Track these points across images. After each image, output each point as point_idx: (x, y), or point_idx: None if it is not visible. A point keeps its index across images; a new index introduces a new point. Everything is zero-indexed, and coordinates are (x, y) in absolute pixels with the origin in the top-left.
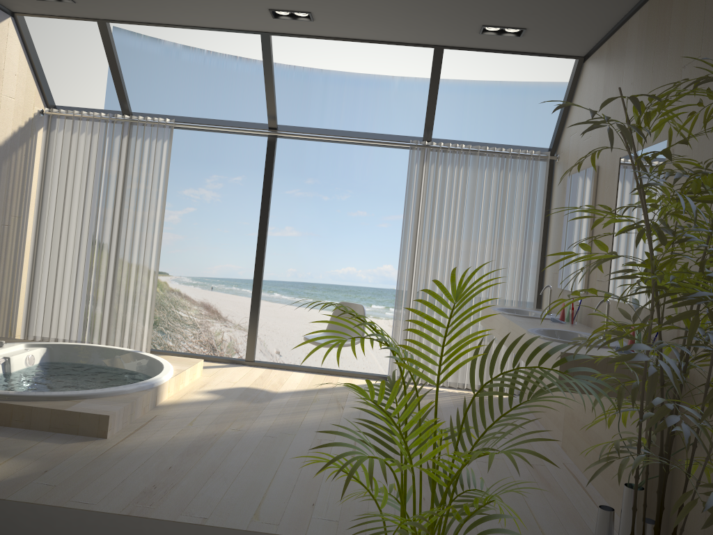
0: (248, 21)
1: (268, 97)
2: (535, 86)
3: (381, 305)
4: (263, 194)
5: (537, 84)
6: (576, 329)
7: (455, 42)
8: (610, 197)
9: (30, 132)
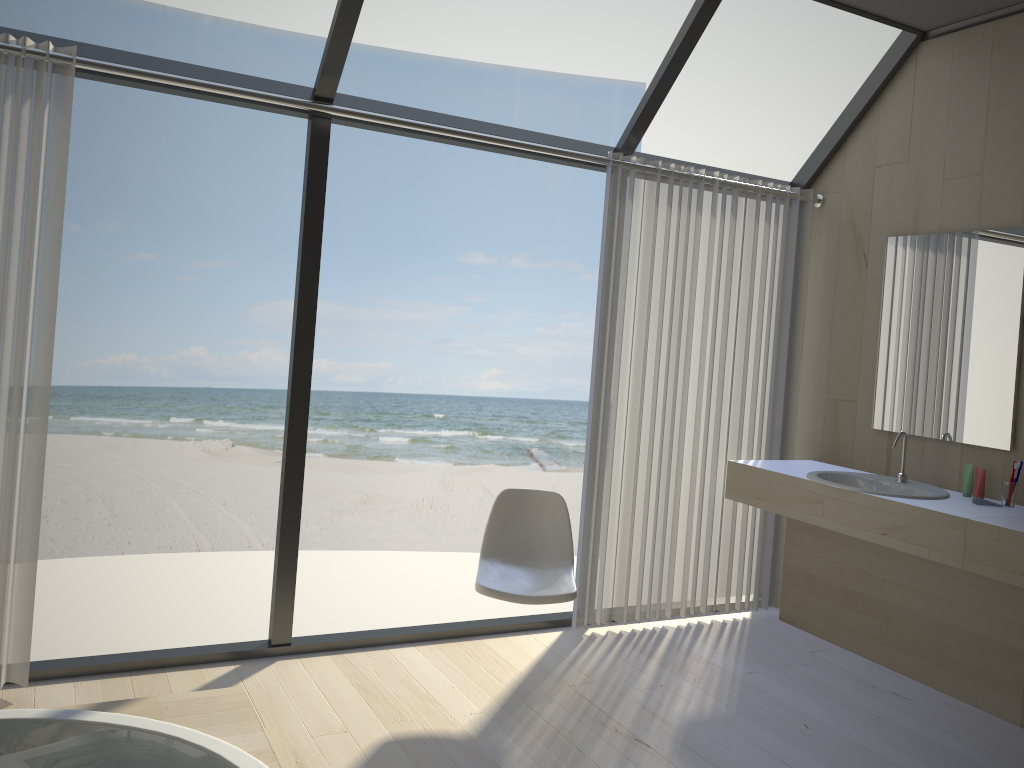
0: None
1: (341, 24)
2: (435, 62)
3: (187, 417)
4: (304, 253)
5: (439, 60)
6: None
7: None
8: None
9: None
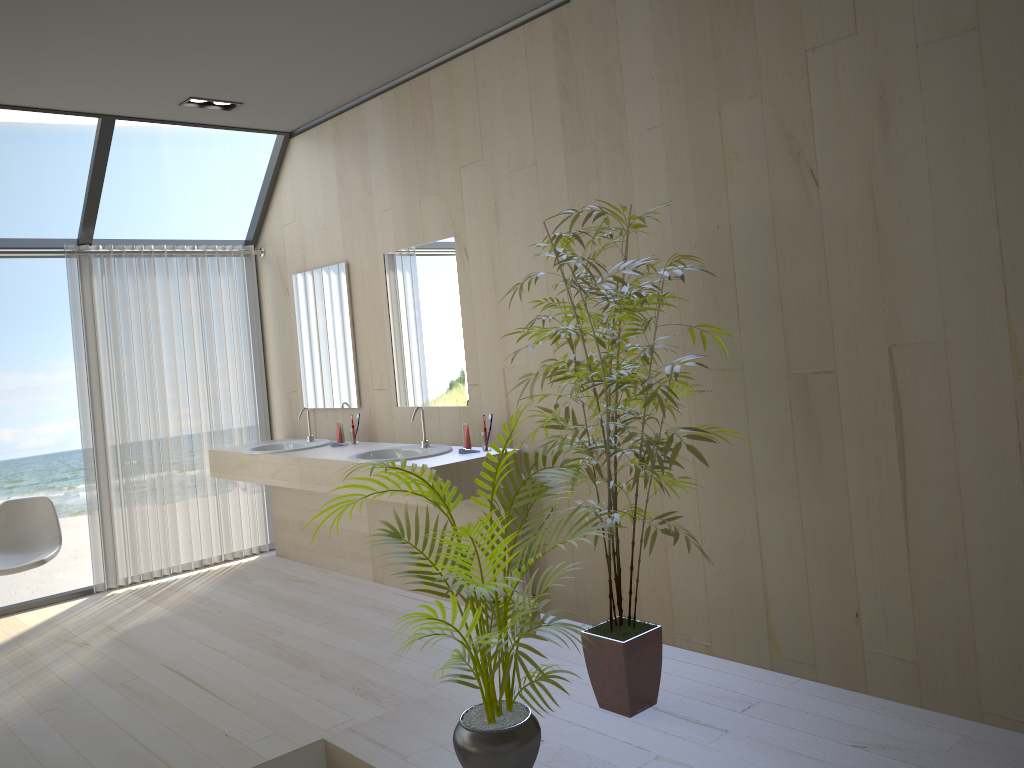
0: None
1: None
2: (77, 130)
3: None
4: None
5: (81, 128)
6: (372, 446)
7: (138, 112)
8: (378, 297)
9: None
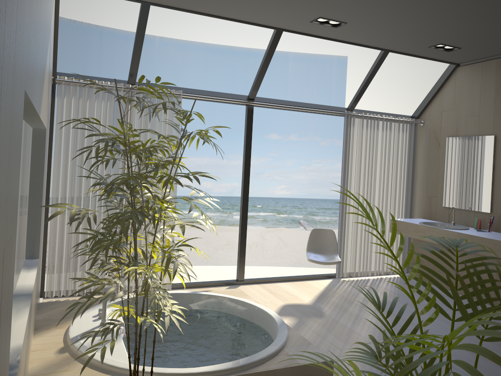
0: (284, 21)
1: (259, 76)
2: (254, 51)
3: None
4: (246, 150)
5: (255, 50)
6: None
7: (403, 49)
8: None
9: (50, 99)
